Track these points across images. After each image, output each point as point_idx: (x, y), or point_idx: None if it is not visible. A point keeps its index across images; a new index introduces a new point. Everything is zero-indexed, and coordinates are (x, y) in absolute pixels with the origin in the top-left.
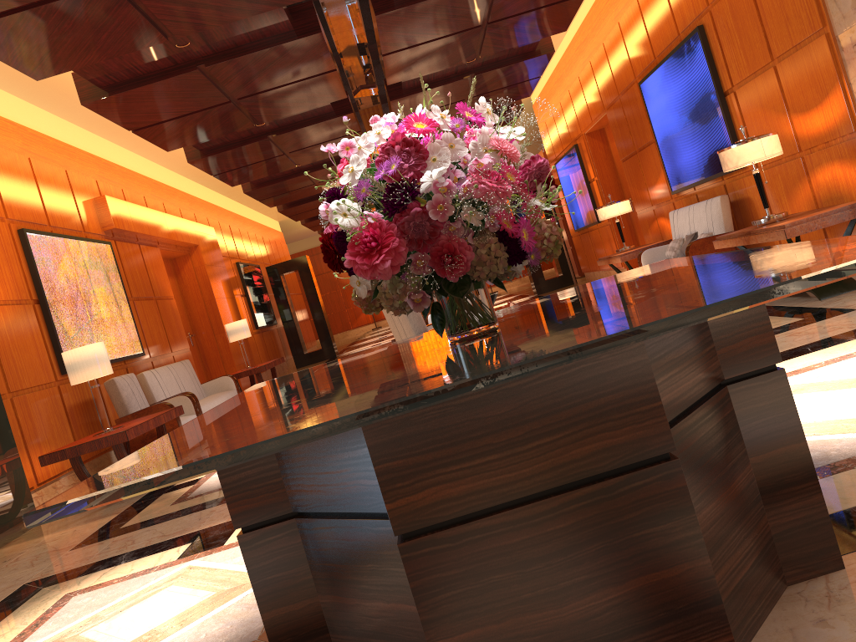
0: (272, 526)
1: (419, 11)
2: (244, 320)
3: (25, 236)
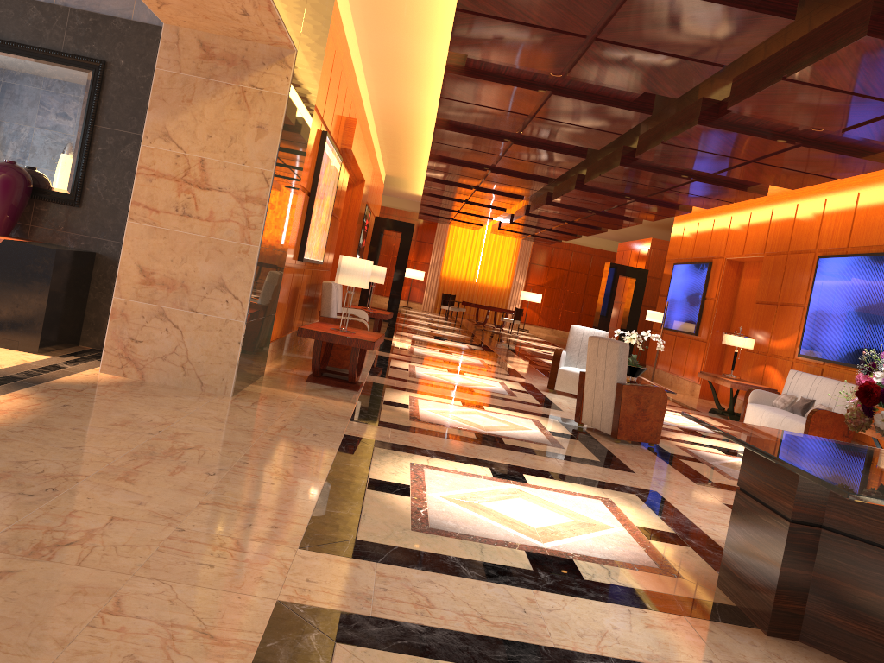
0: (808, 526)
1: (726, 135)
2: (385, 268)
3: (325, 139)
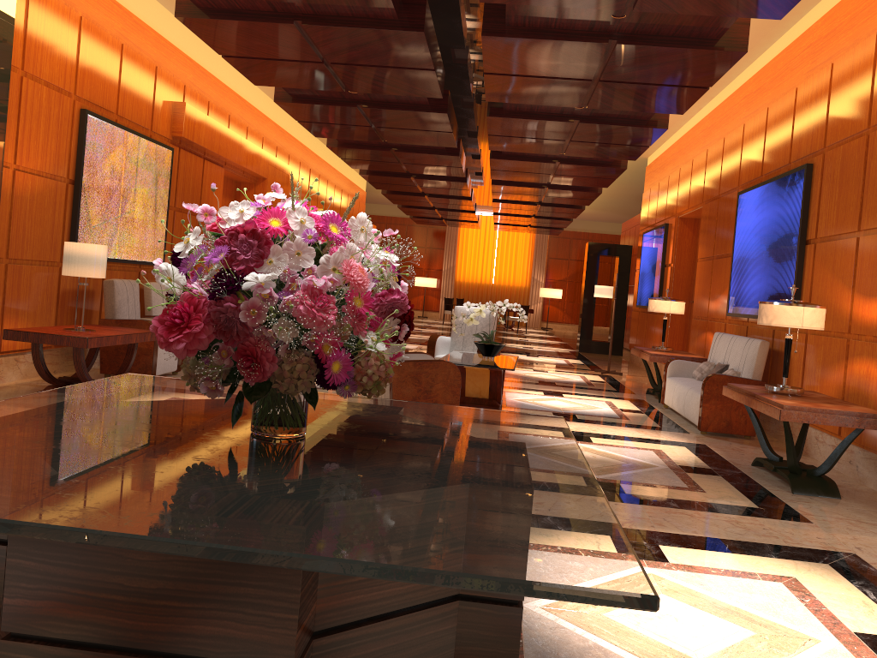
0: None
1: (527, 46)
2: None
3: (85, 118)
